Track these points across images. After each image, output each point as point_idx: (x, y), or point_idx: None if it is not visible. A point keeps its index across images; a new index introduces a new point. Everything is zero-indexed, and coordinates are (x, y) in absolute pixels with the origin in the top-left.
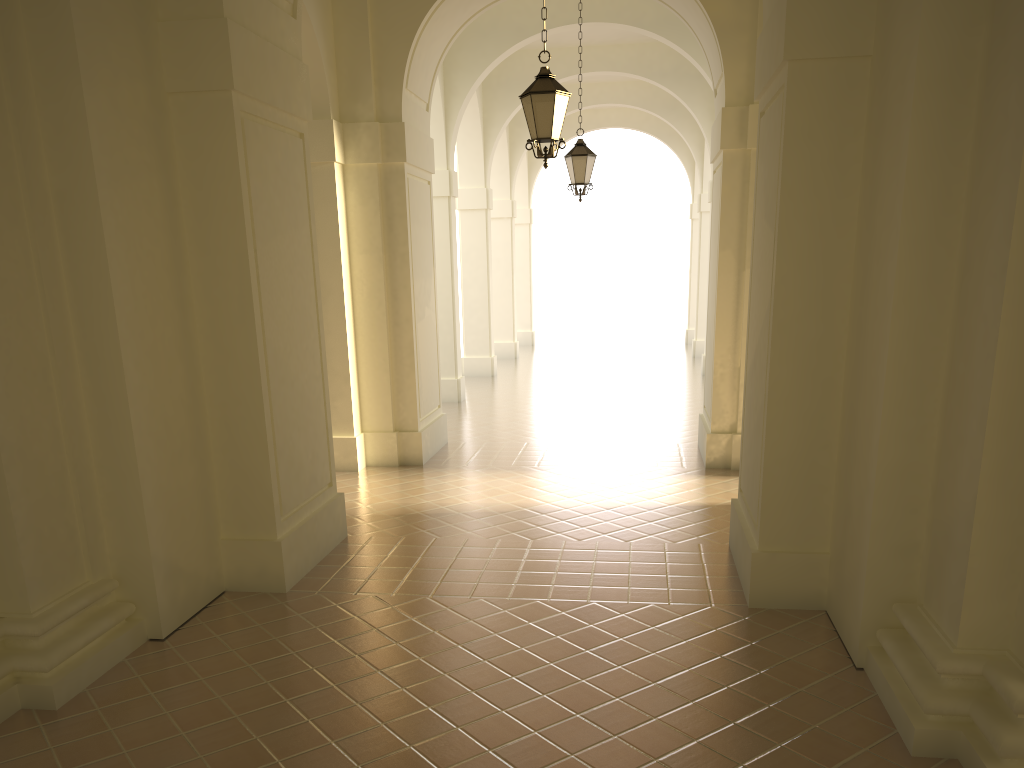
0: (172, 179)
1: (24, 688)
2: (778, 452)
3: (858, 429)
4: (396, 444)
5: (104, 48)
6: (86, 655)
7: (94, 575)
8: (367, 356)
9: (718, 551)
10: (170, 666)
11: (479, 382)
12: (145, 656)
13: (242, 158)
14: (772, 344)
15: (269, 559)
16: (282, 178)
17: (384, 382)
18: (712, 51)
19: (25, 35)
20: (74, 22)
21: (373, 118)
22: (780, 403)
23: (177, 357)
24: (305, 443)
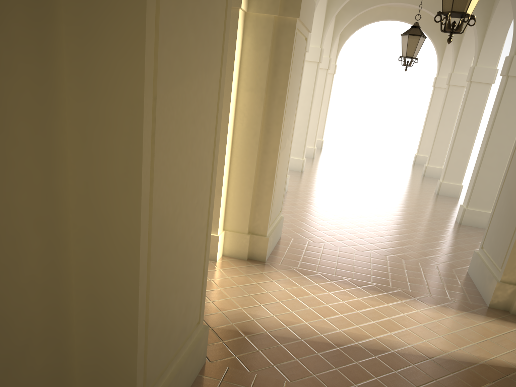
0: None
1: None
2: None
3: None
4: (248, 244)
5: None
6: None
7: None
8: (237, 173)
9: None
10: None
11: (294, 176)
12: None
13: None
14: None
15: None
16: (201, 8)
17: (247, 196)
18: None
19: None
20: None
21: None
22: None
23: (32, 230)
24: (180, 301)
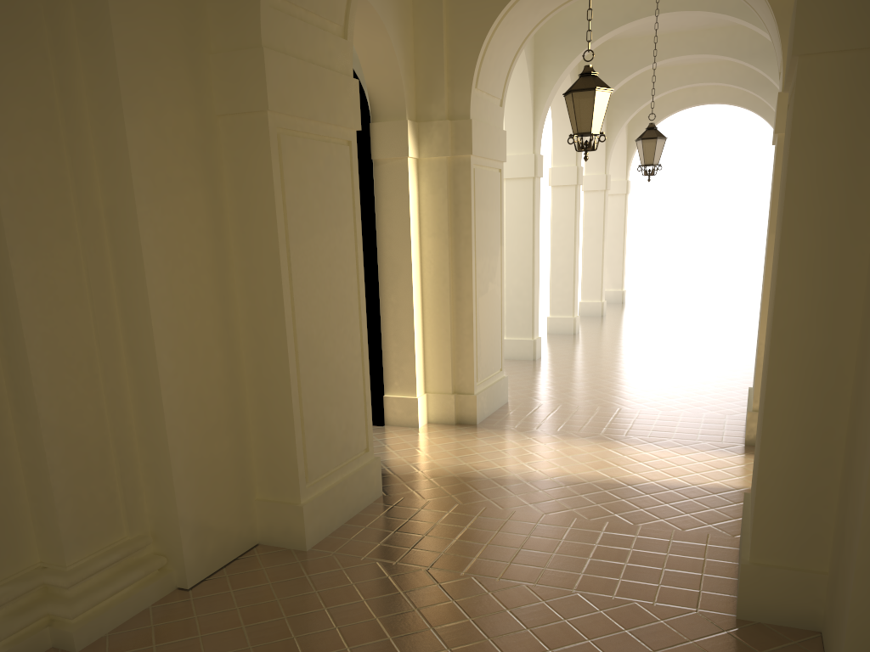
0: (218, 190)
1: (53, 631)
2: (774, 464)
3: (856, 454)
4: (454, 405)
5: (149, 83)
6: (112, 603)
7: (131, 532)
8: (432, 326)
9: (726, 545)
10: (181, 618)
11: (560, 340)
12: (167, 605)
13: (277, 170)
14: (771, 353)
15: (293, 520)
16: (323, 183)
17: (445, 350)
18: (775, 36)
19: (83, 77)
20: (118, 63)
21: (444, 117)
22: (778, 414)
23: (216, 344)
24: (338, 416)
